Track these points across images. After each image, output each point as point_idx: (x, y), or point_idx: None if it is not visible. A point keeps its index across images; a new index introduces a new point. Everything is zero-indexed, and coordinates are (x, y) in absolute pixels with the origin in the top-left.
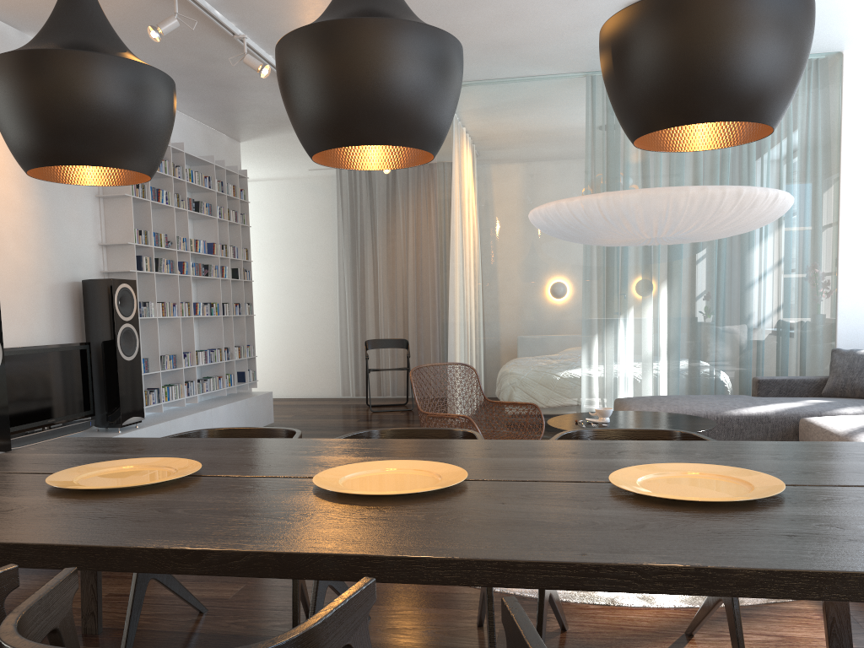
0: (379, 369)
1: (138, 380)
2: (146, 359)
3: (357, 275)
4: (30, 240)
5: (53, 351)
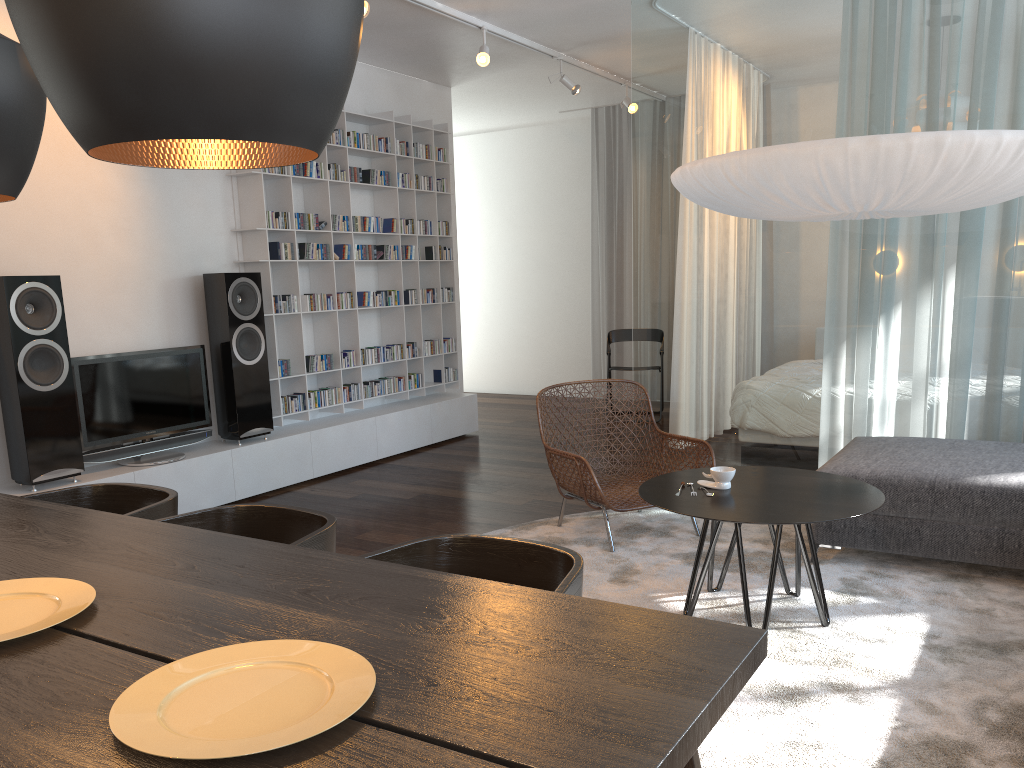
0: (623, 367)
1: (264, 386)
2: (285, 361)
3: (613, 246)
4: (135, 233)
5: (152, 357)
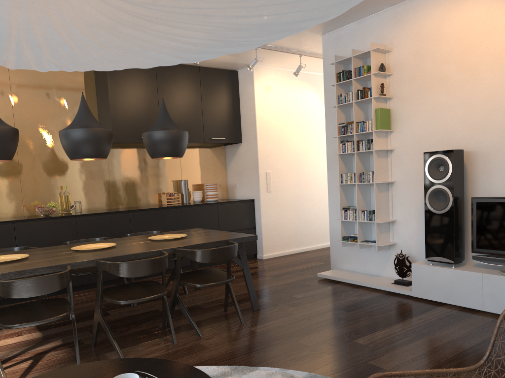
0: None
1: None
2: None
3: None
4: None
5: None
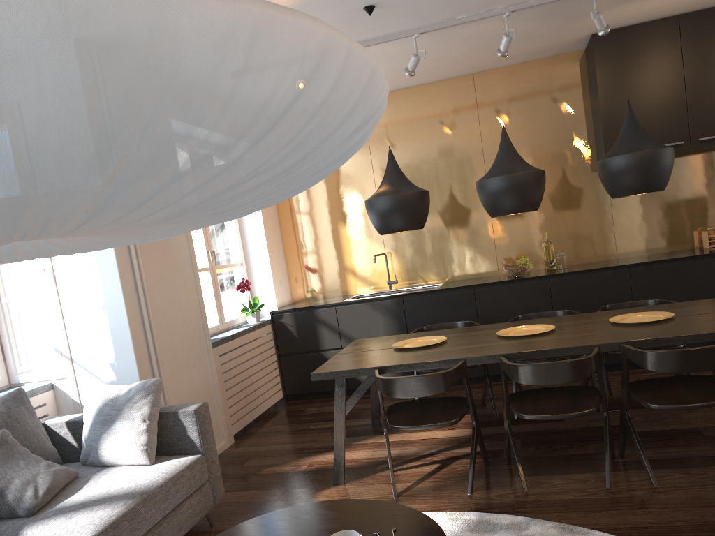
0: None
1: None
2: None
3: None
4: None
5: None
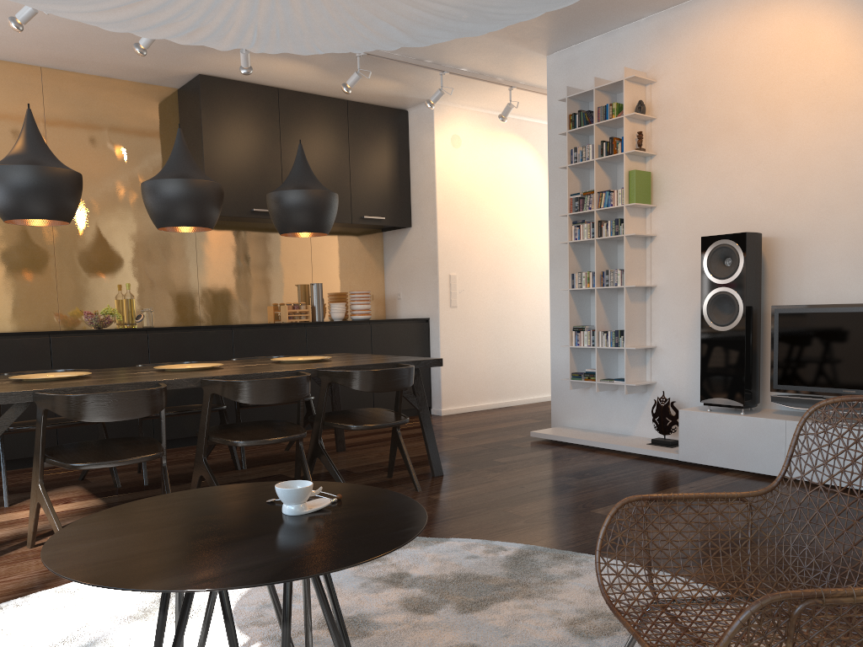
0: None
1: None
2: None
3: None
4: None
5: (862, 311)
